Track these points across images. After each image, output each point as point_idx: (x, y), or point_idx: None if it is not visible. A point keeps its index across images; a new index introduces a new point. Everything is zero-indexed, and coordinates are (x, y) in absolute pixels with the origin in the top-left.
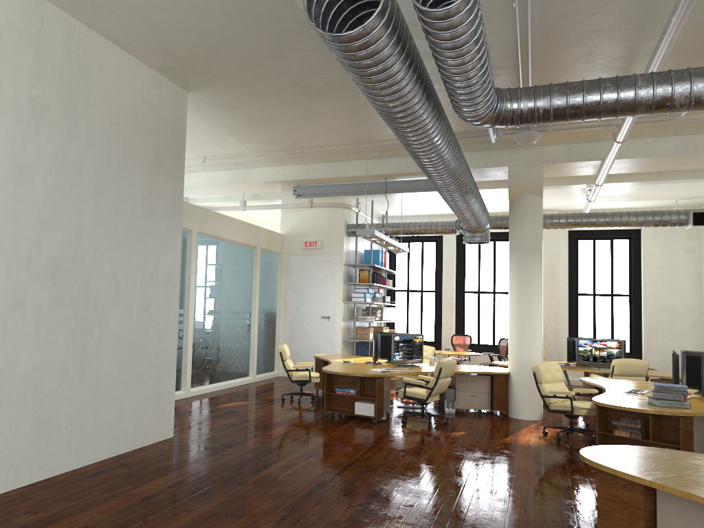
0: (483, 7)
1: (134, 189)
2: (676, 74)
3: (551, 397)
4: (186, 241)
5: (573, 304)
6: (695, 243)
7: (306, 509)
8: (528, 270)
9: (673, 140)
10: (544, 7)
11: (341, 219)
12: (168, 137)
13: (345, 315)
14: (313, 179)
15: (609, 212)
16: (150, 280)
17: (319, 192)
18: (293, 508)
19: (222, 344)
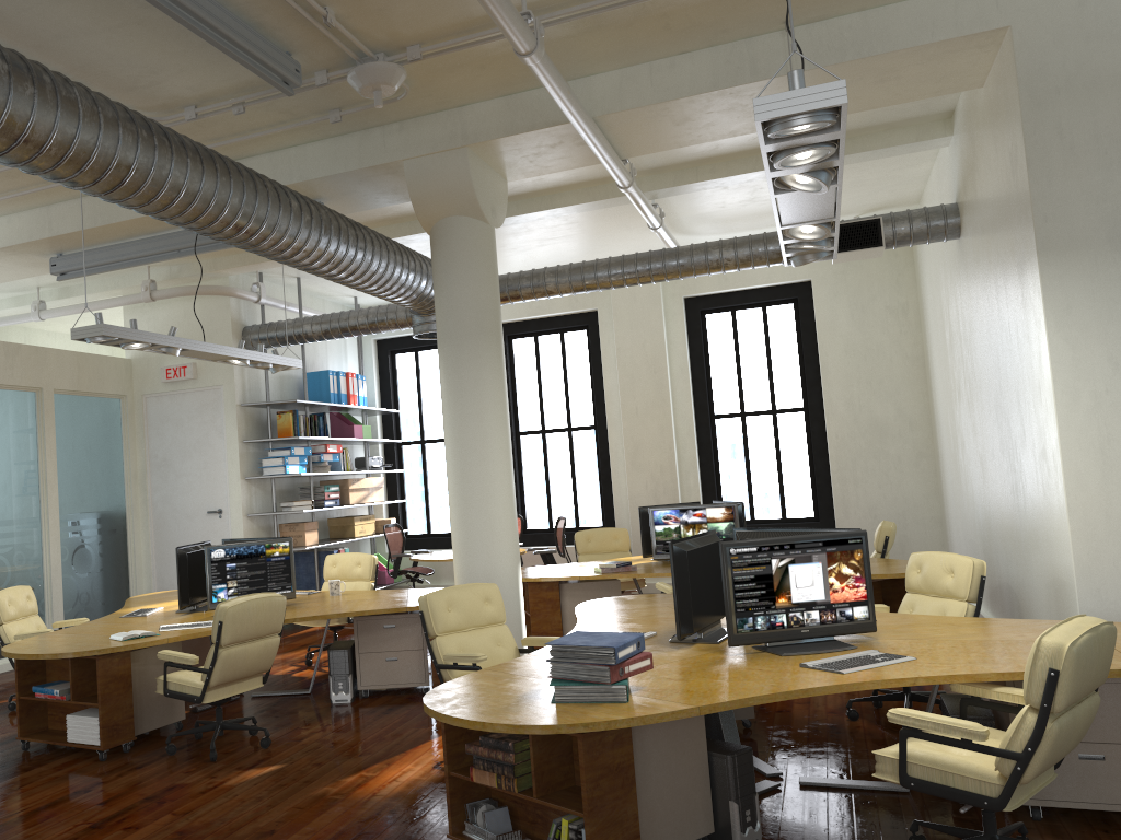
0: None
1: None
2: None
3: (450, 669)
4: None
5: (706, 437)
6: (908, 296)
7: None
8: (468, 379)
9: (708, 57)
10: None
11: (226, 318)
12: None
13: (254, 505)
14: (67, 237)
15: (686, 246)
16: None
17: (95, 264)
18: None
19: None
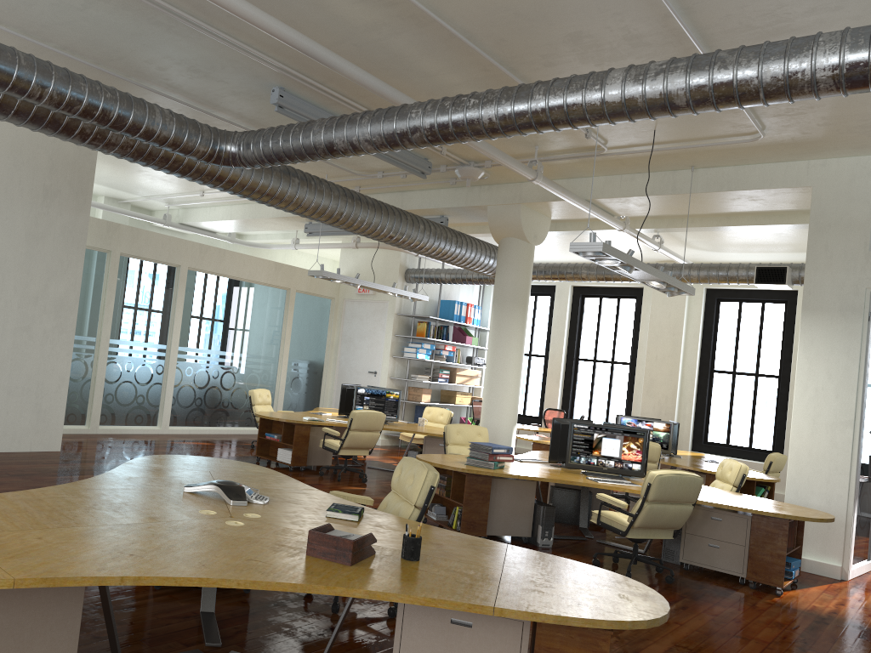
0: (229, 55)
1: (13, 220)
2: (339, 119)
3: None
4: (174, 276)
5: (704, 383)
6: None
7: None
8: (503, 324)
9: (651, 177)
10: (281, 53)
11: (396, 263)
12: (66, 173)
13: (395, 372)
14: None
15: (669, 264)
16: (32, 303)
17: (327, 230)
18: None
19: (226, 388)
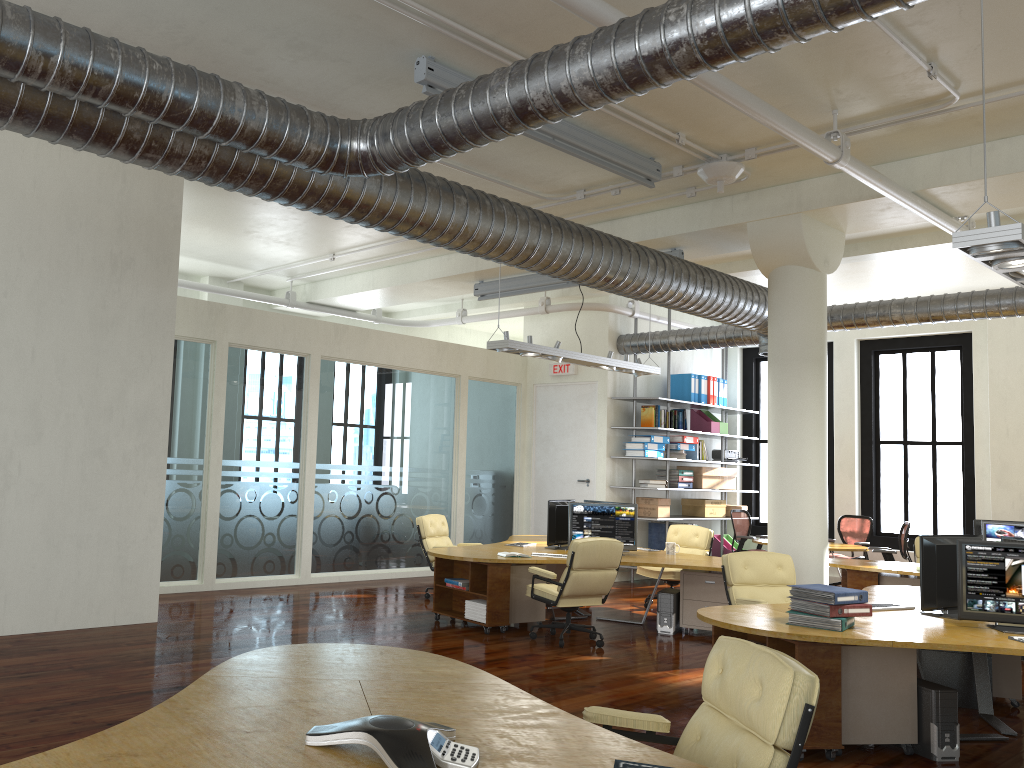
0: (346, 7)
1: (71, 304)
2: (533, 59)
3: None
4: (302, 370)
5: None
6: None
7: (93, 705)
8: (790, 395)
9: None
10: None
11: (604, 328)
12: (141, 234)
13: (616, 479)
14: (487, 271)
15: None
16: (105, 416)
17: (505, 289)
18: (81, 702)
19: (384, 515)
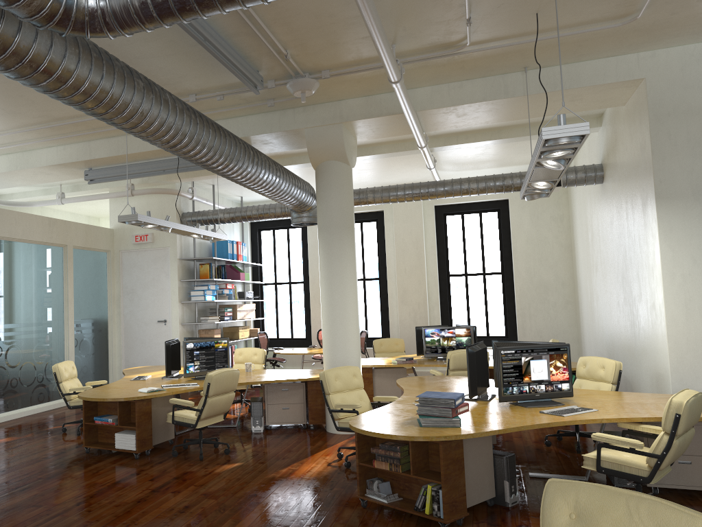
0: None
1: None
2: None
3: (338, 412)
4: None
5: (444, 287)
6: (563, 210)
7: None
8: (336, 252)
9: (481, 83)
10: None
11: (172, 207)
12: None
13: (185, 318)
14: (99, 159)
15: (449, 180)
16: None
17: (112, 175)
18: None
19: (12, 365)
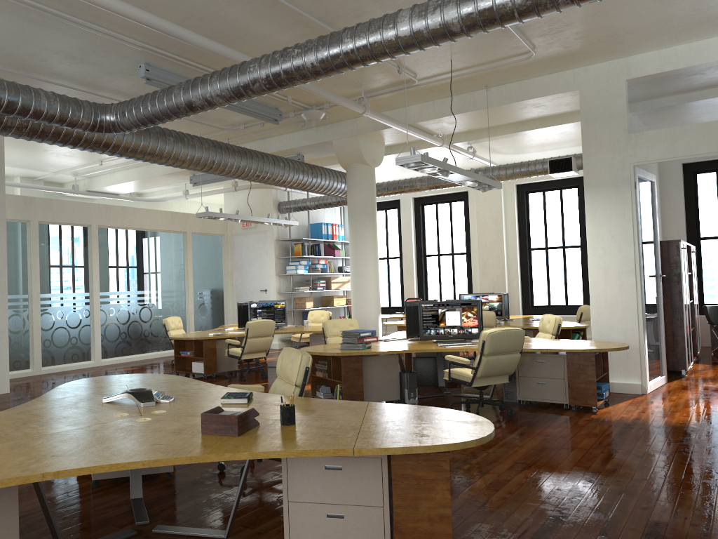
0: (98, 41)
1: None
2: (194, 81)
3: None
4: (87, 235)
5: (525, 260)
6: None
7: None
8: (358, 234)
9: (456, 99)
10: (140, 34)
11: (270, 198)
12: None
13: (282, 288)
14: None
15: (483, 168)
16: None
17: (208, 179)
18: None
19: (145, 320)
